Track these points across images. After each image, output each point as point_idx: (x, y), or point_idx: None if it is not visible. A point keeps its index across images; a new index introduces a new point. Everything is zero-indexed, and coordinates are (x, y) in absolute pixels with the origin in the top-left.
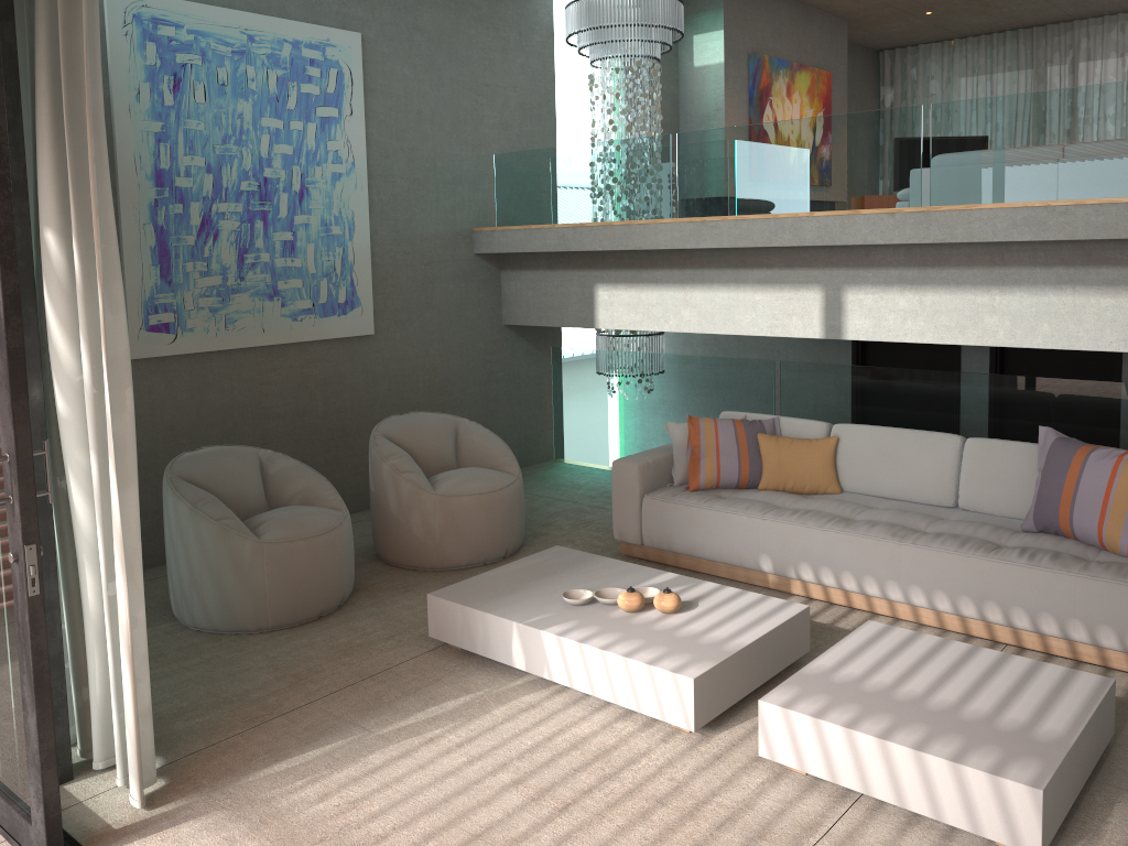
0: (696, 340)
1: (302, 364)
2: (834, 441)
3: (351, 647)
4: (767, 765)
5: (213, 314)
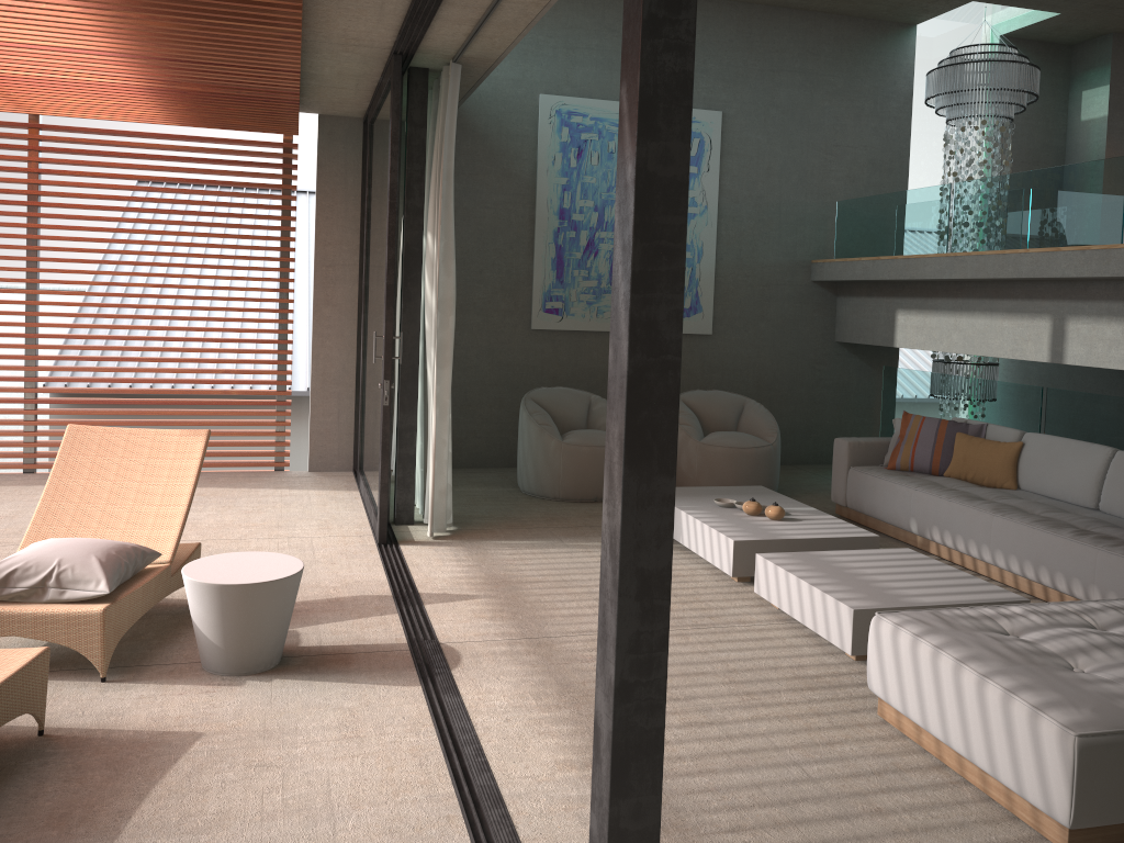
0: (1033, 376)
1: None
2: (1018, 445)
3: (596, 515)
4: (762, 601)
5: (588, 306)
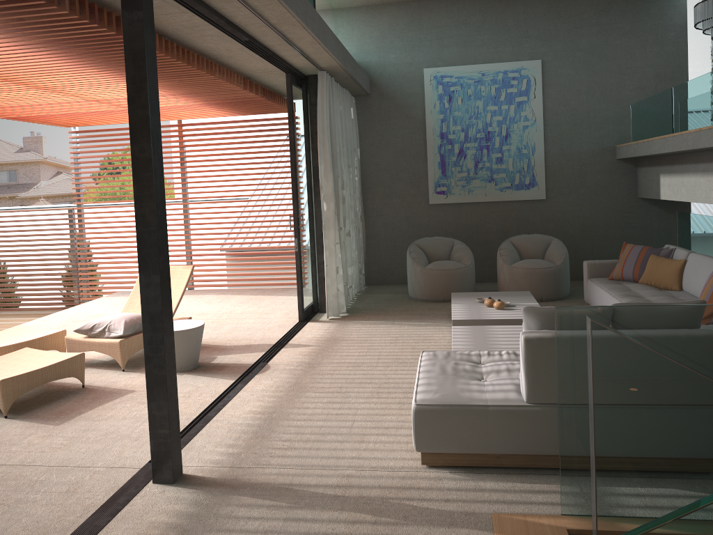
0: None
1: (506, 210)
2: (682, 261)
3: (434, 308)
4: None
5: (462, 188)
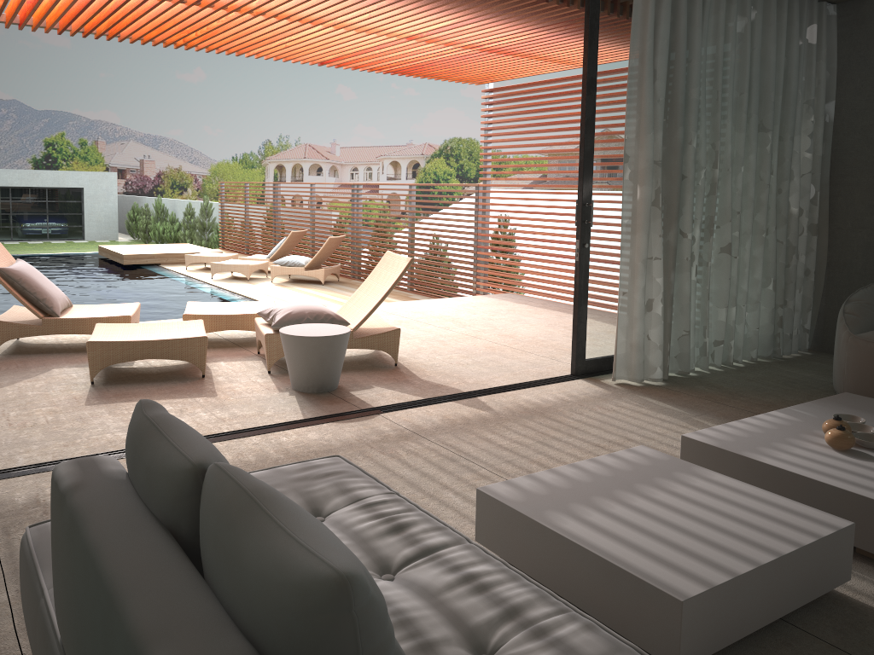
0: None
1: None
2: None
3: None
4: None
5: None
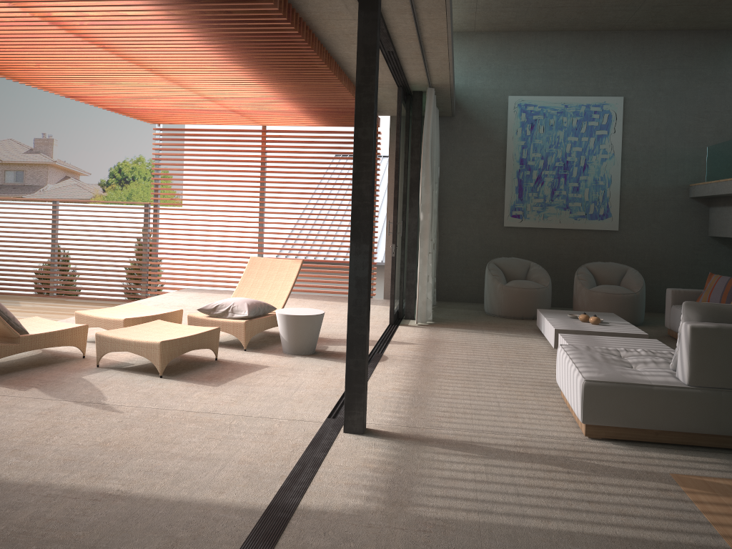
0: None
1: (578, 238)
2: None
3: (516, 324)
4: None
5: (538, 213)
